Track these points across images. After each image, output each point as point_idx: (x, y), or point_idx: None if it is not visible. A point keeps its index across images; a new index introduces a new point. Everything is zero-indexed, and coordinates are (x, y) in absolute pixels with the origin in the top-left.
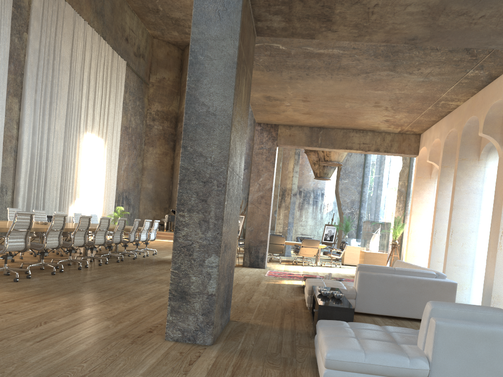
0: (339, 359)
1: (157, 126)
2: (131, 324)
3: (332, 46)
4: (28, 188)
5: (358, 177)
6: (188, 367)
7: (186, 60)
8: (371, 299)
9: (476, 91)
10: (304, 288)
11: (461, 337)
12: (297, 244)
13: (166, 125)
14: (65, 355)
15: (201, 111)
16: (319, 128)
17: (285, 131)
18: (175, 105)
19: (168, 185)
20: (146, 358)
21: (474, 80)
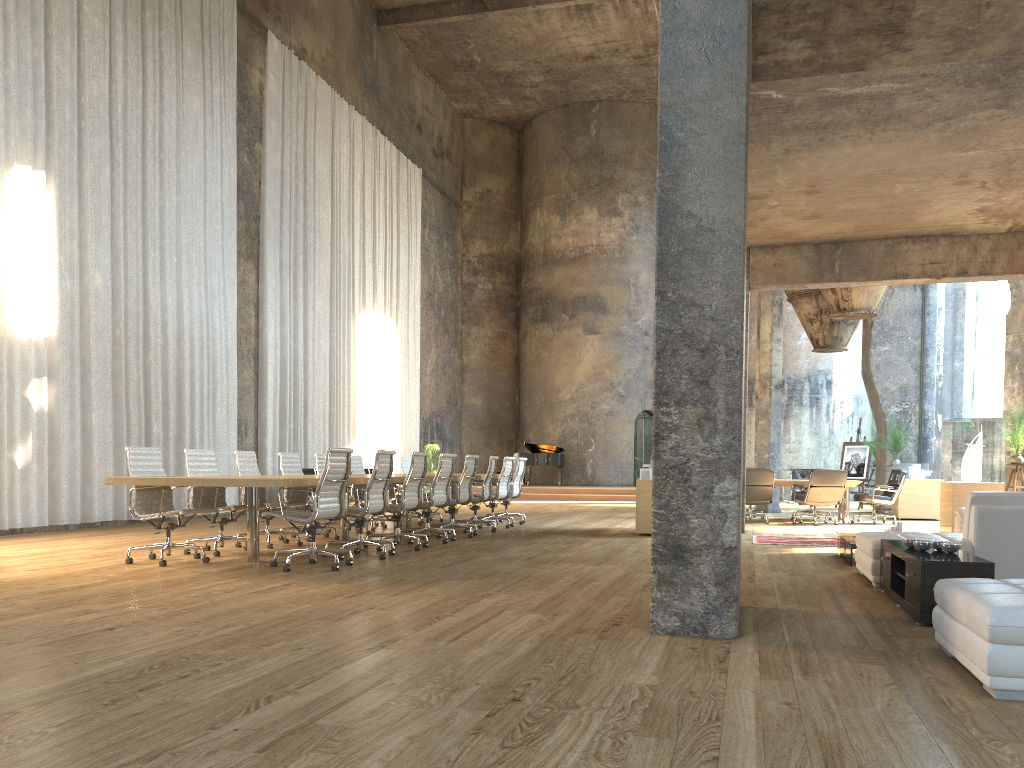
0: (1017, 624)
1: (484, 285)
2: (576, 616)
3: (878, 78)
4: (280, 422)
5: (912, 337)
6: (721, 665)
7: (528, 149)
8: (1006, 558)
9: None
10: (855, 553)
11: None
12: (799, 483)
13: (500, 280)
14: (509, 654)
15: (687, 228)
16: (833, 244)
17: (763, 259)
18: (513, 239)
19: (512, 397)
20: (640, 655)
21: None
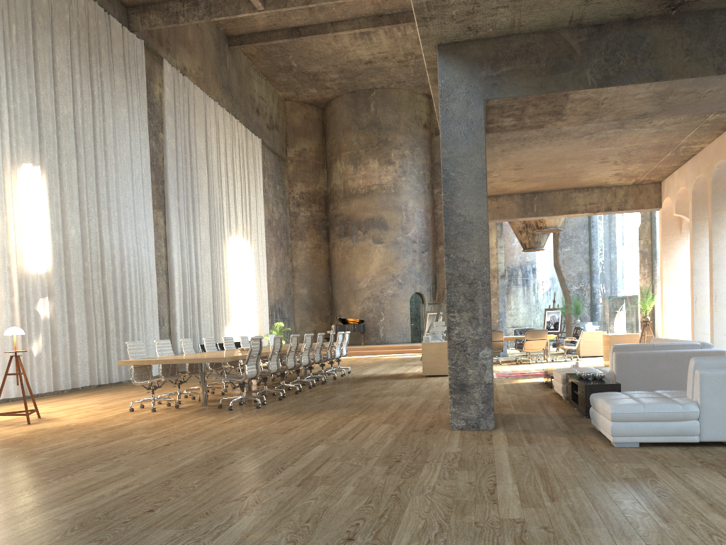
0: (622, 412)
1: (304, 213)
2: (408, 424)
3: None
4: (184, 315)
5: (583, 242)
6: (489, 441)
7: (329, 121)
8: (632, 379)
9: (721, 132)
10: (553, 381)
11: (722, 382)
12: (518, 338)
13: (315, 209)
14: (384, 443)
15: (459, 221)
16: (532, 194)
17: (491, 204)
18: (322, 181)
19: (327, 287)
20: (449, 439)
21: (716, 122)
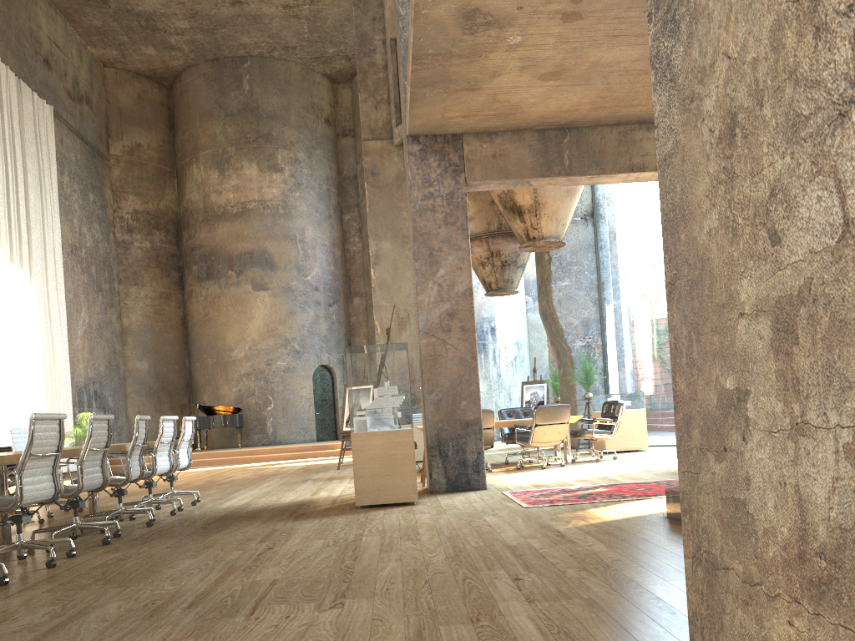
0: None
1: (141, 243)
2: None
3: None
4: None
5: (589, 271)
6: None
7: (179, 105)
8: None
9: None
10: None
11: None
12: (517, 423)
13: (159, 238)
14: None
15: None
16: (560, 131)
17: (480, 148)
18: (170, 197)
19: (182, 359)
20: None
21: None
